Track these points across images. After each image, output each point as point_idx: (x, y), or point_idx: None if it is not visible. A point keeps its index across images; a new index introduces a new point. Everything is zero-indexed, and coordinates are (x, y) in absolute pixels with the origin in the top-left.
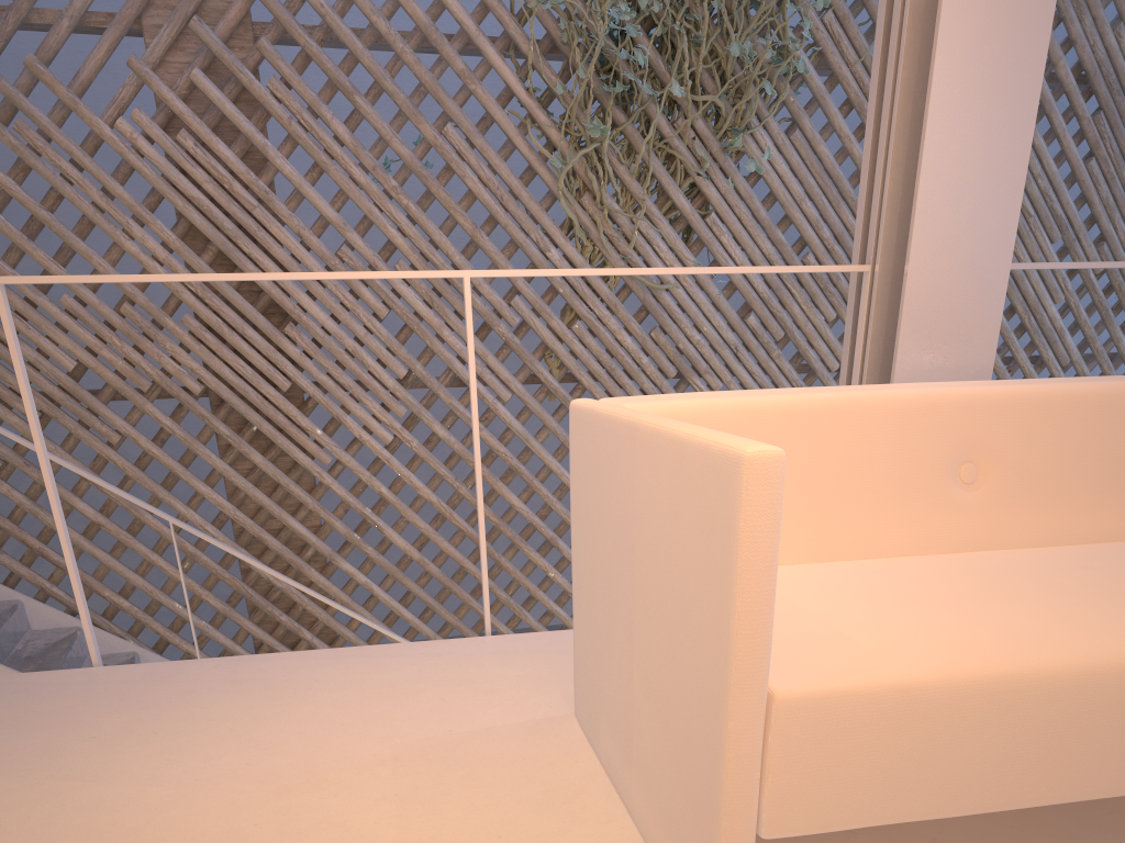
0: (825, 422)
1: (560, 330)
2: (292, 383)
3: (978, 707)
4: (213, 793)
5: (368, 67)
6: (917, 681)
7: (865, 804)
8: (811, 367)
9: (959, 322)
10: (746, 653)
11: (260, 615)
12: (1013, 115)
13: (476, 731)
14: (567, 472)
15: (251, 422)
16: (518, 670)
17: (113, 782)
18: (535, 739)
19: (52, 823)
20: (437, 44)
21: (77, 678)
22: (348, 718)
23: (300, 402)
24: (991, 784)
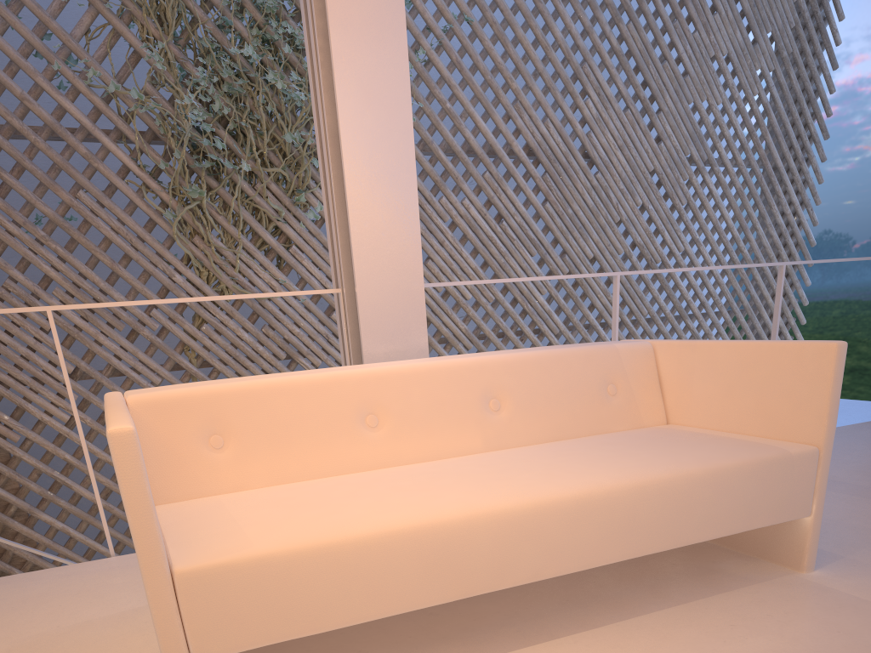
0: (270, 396)
1: (192, 331)
2: None
3: (314, 564)
4: None
5: (9, 152)
6: (270, 553)
7: (257, 631)
8: None
9: (399, 322)
10: (144, 548)
11: None
12: (403, 197)
13: (77, 624)
14: None
15: None
16: (125, 578)
17: None
18: (119, 624)
19: None
20: (63, 136)
21: None
22: None
23: None
24: (339, 609)
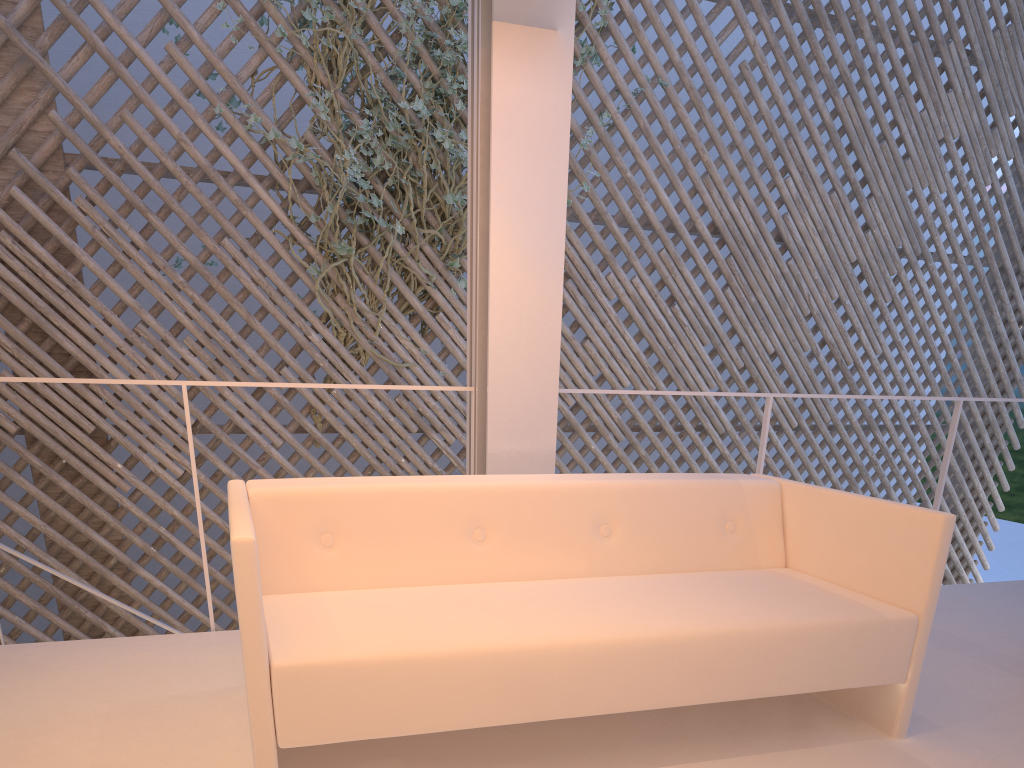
0: (383, 502)
1: (322, 394)
2: (97, 426)
3: (397, 673)
4: None
5: (159, 193)
6: (359, 658)
7: (339, 727)
8: None
9: (528, 428)
10: (249, 642)
11: (69, 612)
12: (547, 304)
13: (173, 696)
14: None
15: (60, 456)
16: (222, 655)
17: None
18: (213, 701)
19: None
20: (215, 180)
21: None
22: (84, 687)
23: (104, 441)
24: (416, 717)
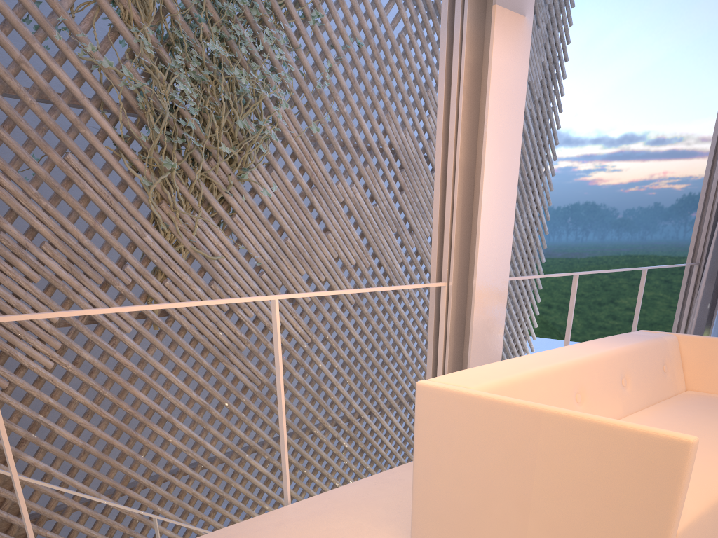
0: (537, 384)
1: (158, 286)
2: None
3: (711, 516)
4: None
5: (7, 111)
6: (700, 511)
7: None
8: (296, 300)
9: (493, 311)
10: (677, 518)
11: None
12: (507, 219)
13: None
14: (173, 374)
15: None
16: (342, 523)
17: None
18: None
19: None
20: (56, 101)
21: None
22: None
23: None
24: None
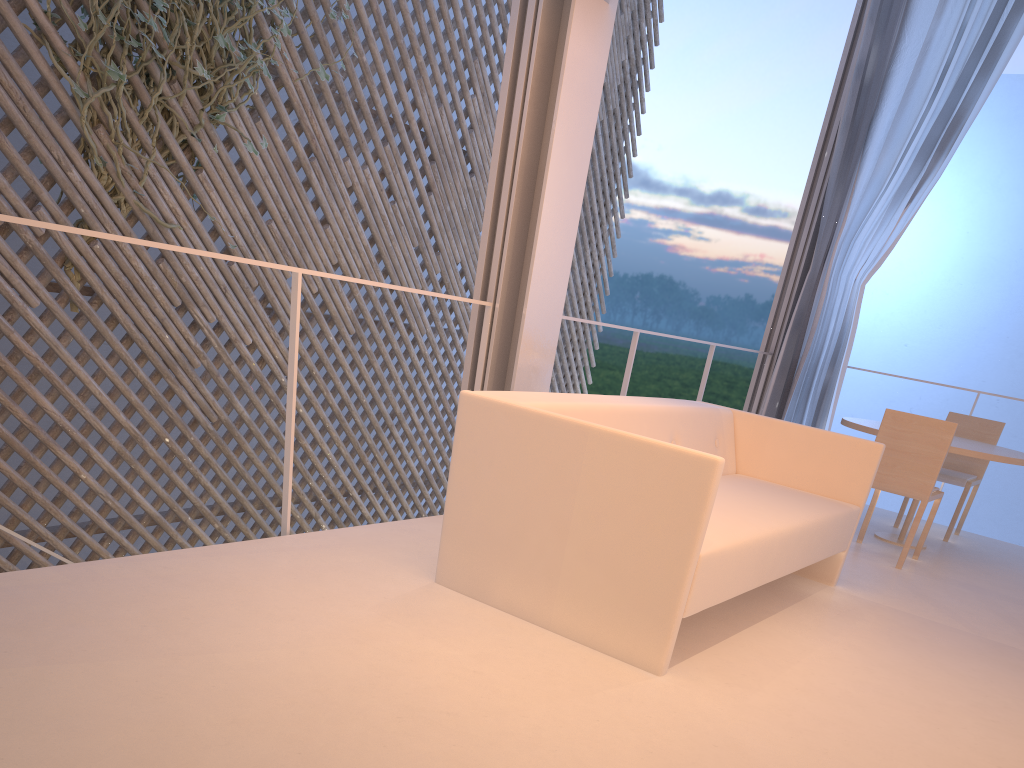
0: (585, 418)
1: (84, 248)
2: None
3: (734, 557)
4: (316, 648)
5: None
6: (724, 547)
7: (706, 599)
8: (276, 312)
9: (542, 347)
10: (701, 538)
11: None
12: (567, 240)
13: (401, 597)
14: (94, 381)
15: None
16: (355, 558)
17: (232, 651)
18: (440, 598)
19: (249, 679)
20: None
21: (5, 584)
22: (307, 596)
23: None
24: (729, 588)
